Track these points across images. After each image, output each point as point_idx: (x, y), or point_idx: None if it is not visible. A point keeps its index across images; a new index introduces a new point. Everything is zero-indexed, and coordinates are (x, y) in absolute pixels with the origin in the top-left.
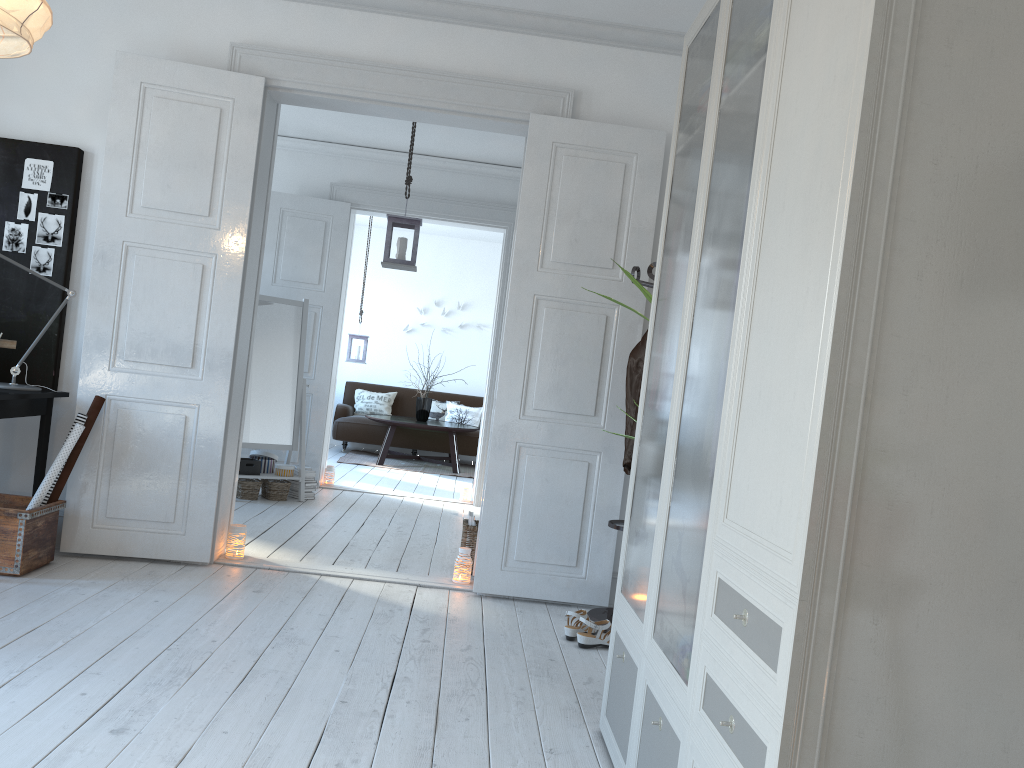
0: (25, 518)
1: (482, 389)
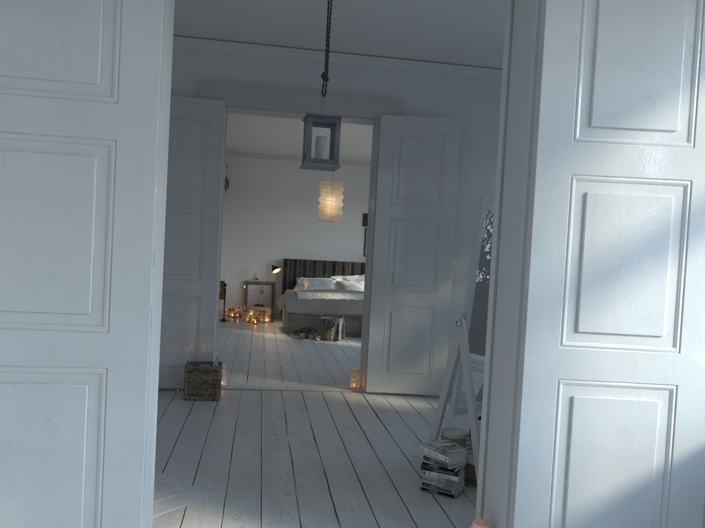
0: None
1: None
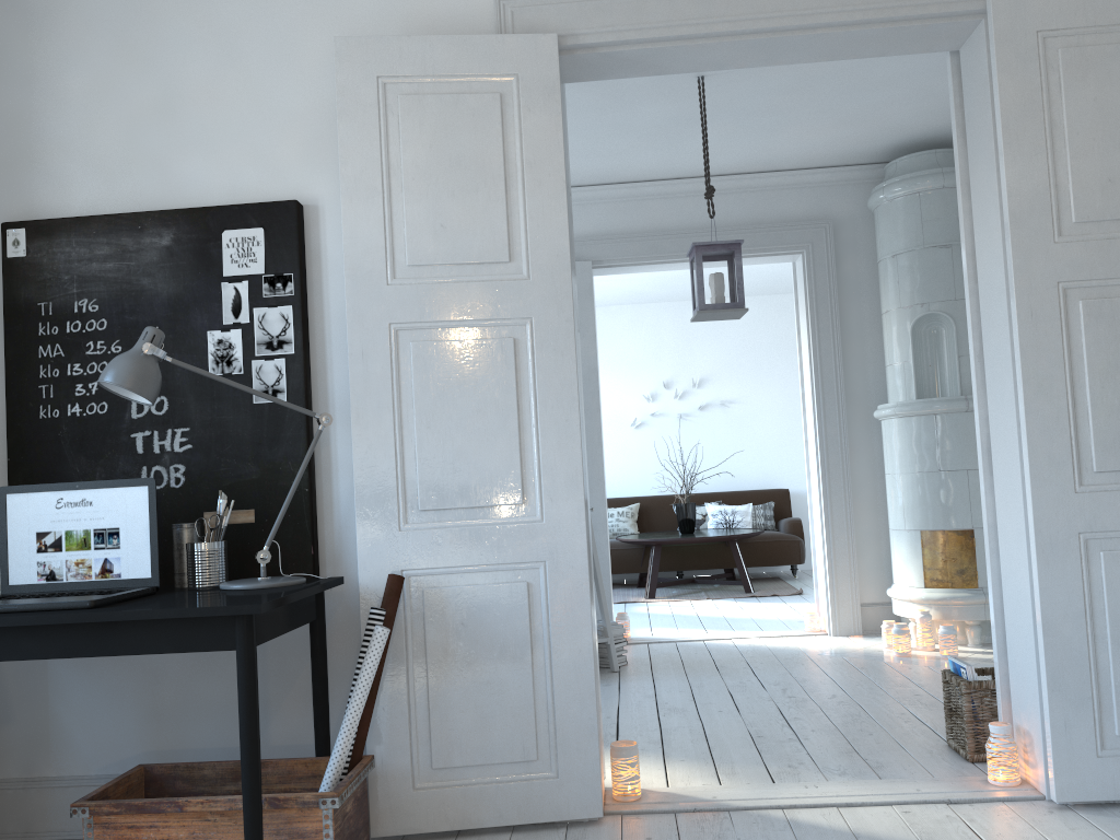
0: (332, 807)
1: (741, 481)
